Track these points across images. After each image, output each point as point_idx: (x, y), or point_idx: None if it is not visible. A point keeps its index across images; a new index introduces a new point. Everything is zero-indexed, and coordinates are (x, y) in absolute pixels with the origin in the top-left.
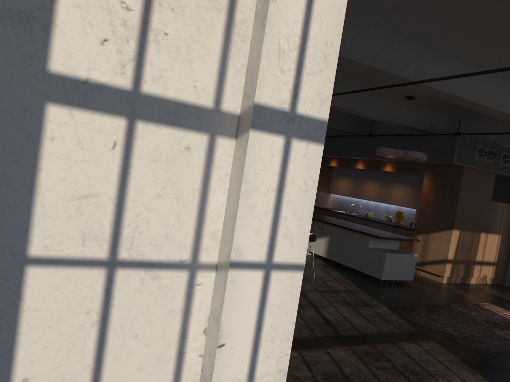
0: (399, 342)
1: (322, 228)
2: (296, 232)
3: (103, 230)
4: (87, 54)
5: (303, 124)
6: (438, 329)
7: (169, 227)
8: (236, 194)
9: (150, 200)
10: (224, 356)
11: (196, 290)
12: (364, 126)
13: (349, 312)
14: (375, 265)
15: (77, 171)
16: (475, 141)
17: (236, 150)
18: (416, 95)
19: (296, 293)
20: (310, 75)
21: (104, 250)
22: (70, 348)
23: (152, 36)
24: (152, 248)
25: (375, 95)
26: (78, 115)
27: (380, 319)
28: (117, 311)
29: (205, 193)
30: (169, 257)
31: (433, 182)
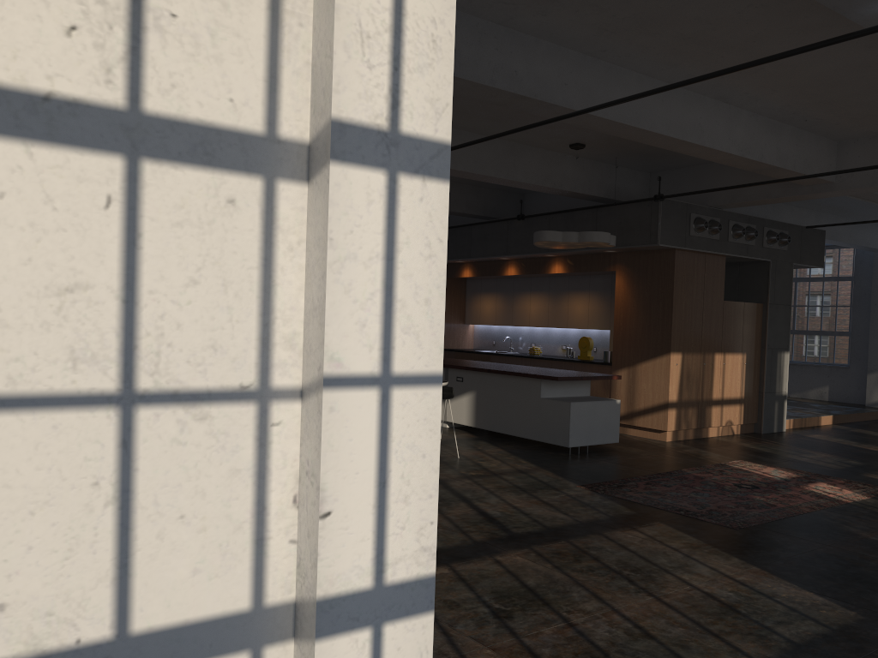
0: (608, 532)
1: (463, 379)
2: (423, 323)
3: (106, 343)
4: (46, 52)
5: (413, 150)
6: (667, 505)
7: (215, 333)
8: (320, 269)
9: (179, 290)
10: (333, 532)
11: (273, 434)
12: (510, 204)
13: (524, 500)
14: (556, 426)
15: (50, 248)
16: (687, 206)
17: (311, 200)
18: (586, 141)
19: (435, 422)
20: (414, 72)
21: (111, 378)
22: (73, 547)
23: (151, 20)
24: (191, 369)
25: (521, 148)
26: (41, 153)
27: (575, 503)
28: (145, 477)
29: (269, 273)
30: (221, 382)
31: (630, 282)
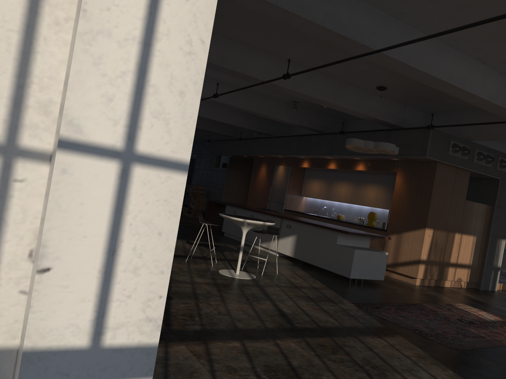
0: (361, 336)
1: (290, 226)
2: (175, 112)
3: None
4: None
5: None
6: (407, 325)
7: None
8: (74, 40)
9: None
10: (50, 288)
11: (15, 189)
12: (337, 125)
13: (310, 306)
14: (344, 263)
15: None
16: (448, 135)
17: None
18: (387, 85)
19: (176, 205)
20: None
21: None
22: None
23: None
24: None
25: (345, 85)
26: None
27: (344, 313)
28: None
29: (31, 40)
30: None
31: (405, 180)
